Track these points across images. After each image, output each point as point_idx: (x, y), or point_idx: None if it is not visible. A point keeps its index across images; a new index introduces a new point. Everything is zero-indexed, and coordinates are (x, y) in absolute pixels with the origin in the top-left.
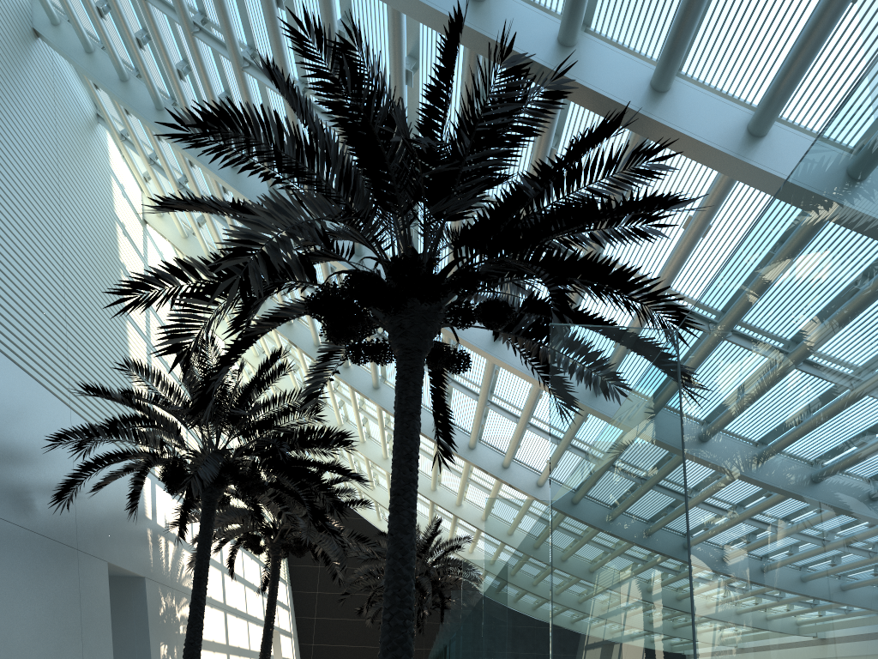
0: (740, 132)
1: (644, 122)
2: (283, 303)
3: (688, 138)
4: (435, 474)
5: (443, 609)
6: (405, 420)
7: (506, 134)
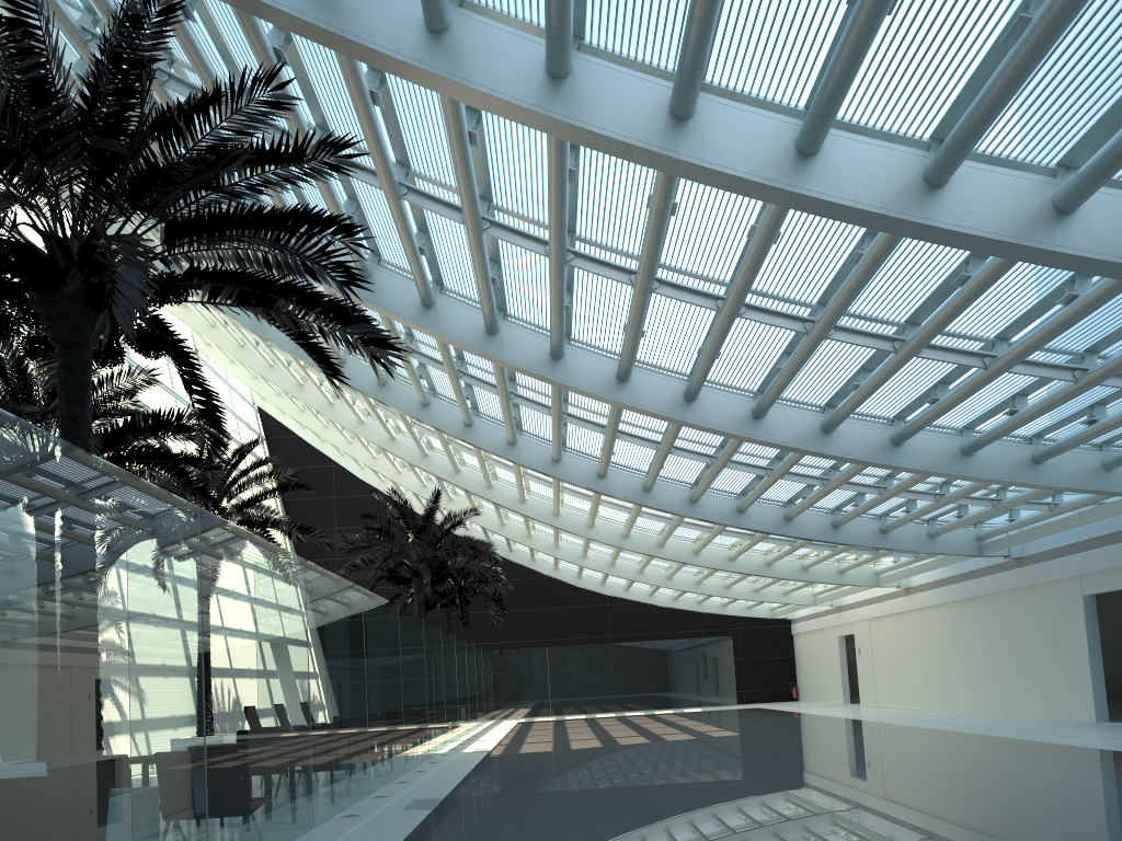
0: (416, 28)
1: (304, 26)
2: (159, 242)
3: (355, 43)
4: (413, 437)
5: (462, 598)
6: (66, 427)
7: (113, 68)
